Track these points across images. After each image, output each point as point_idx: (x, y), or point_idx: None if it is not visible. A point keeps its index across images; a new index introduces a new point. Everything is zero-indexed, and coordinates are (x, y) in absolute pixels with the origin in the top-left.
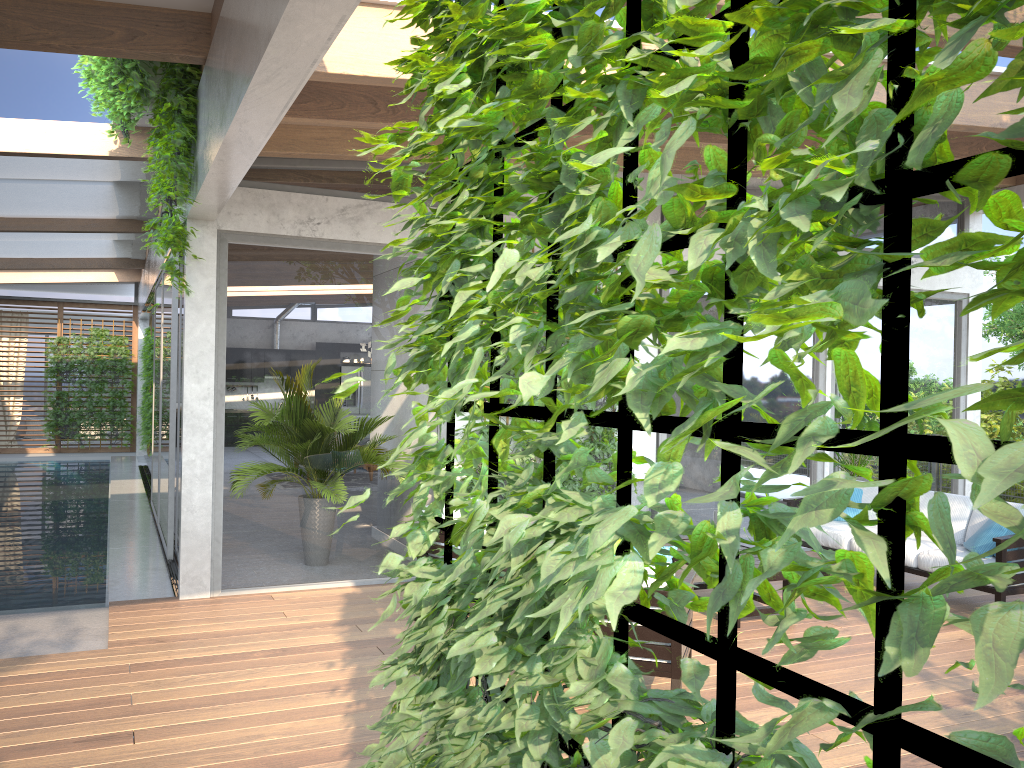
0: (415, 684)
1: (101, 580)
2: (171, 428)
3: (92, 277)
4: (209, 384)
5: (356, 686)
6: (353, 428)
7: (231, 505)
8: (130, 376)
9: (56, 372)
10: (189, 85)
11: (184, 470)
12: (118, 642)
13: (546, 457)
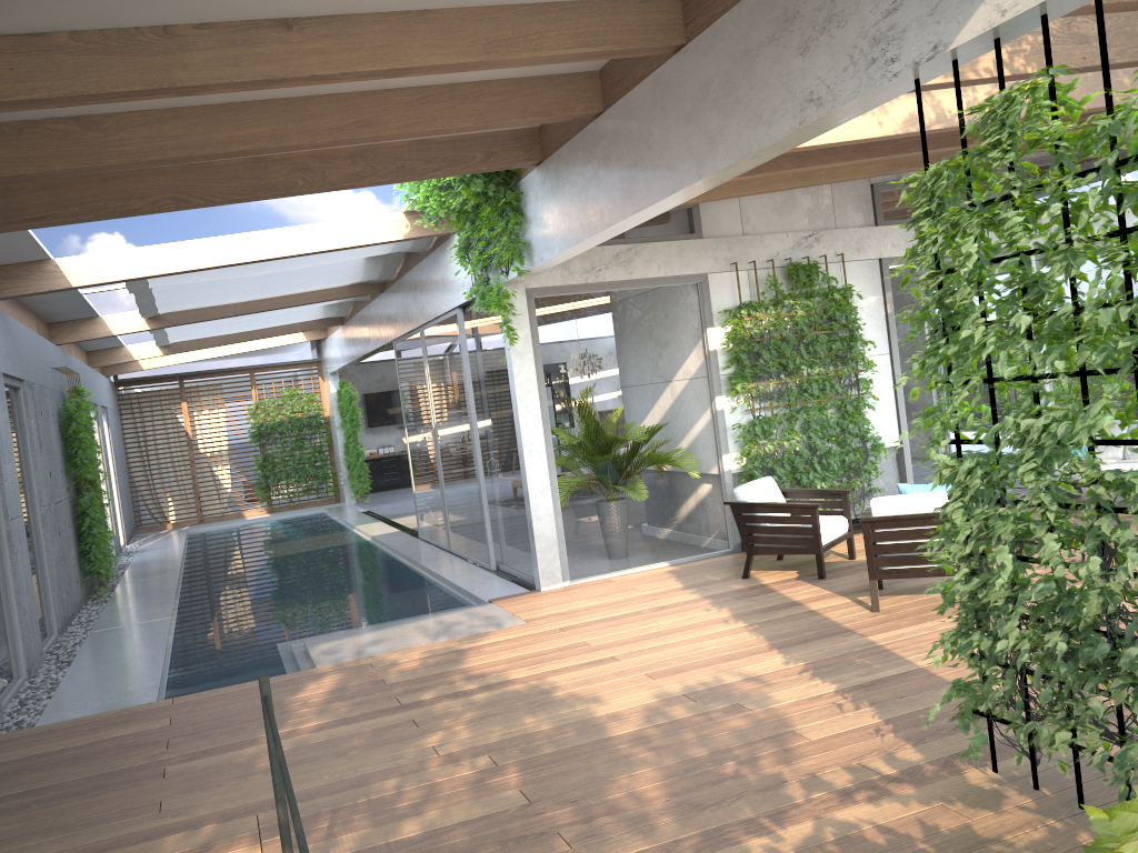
0: (961, 511)
1: (451, 591)
2: (478, 460)
3: (283, 340)
4: (537, 415)
5: (740, 617)
6: (649, 435)
7: (566, 511)
8: (325, 430)
9: (259, 436)
10: (513, 181)
11: (529, 487)
12: (531, 619)
13: (1034, 394)
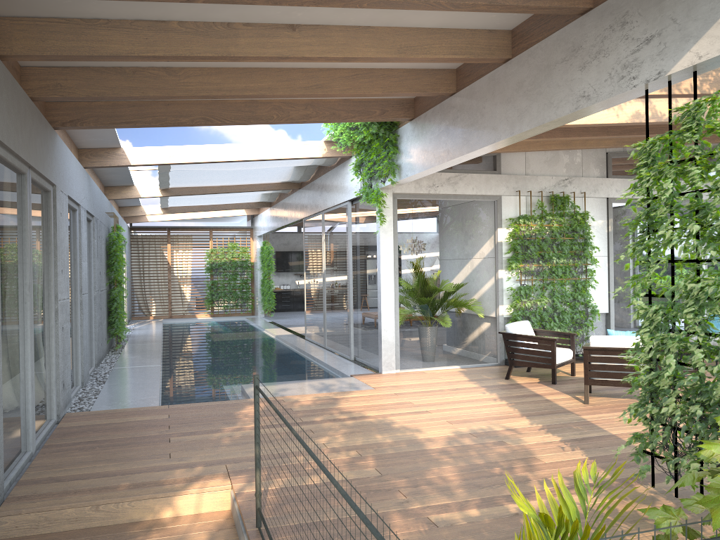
0: (648, 334)
1: (326, 369)
2: (350, 293)
3: (232, 213)
4: (391, 268)
5: (503, 398)
6: (456, 288)
7: (402, 328)
8: (251, 270)
9: (210, 269)
10: (394, 128)
11: (382, 310)
12: (377, 387)
13: (697, 270)
